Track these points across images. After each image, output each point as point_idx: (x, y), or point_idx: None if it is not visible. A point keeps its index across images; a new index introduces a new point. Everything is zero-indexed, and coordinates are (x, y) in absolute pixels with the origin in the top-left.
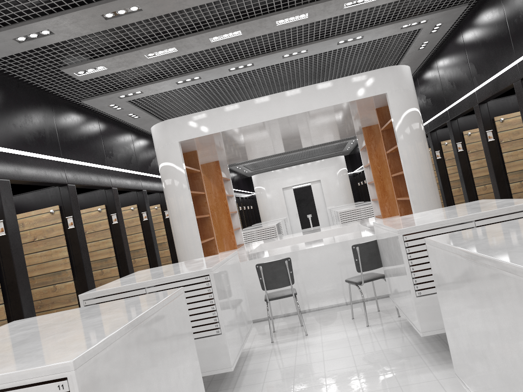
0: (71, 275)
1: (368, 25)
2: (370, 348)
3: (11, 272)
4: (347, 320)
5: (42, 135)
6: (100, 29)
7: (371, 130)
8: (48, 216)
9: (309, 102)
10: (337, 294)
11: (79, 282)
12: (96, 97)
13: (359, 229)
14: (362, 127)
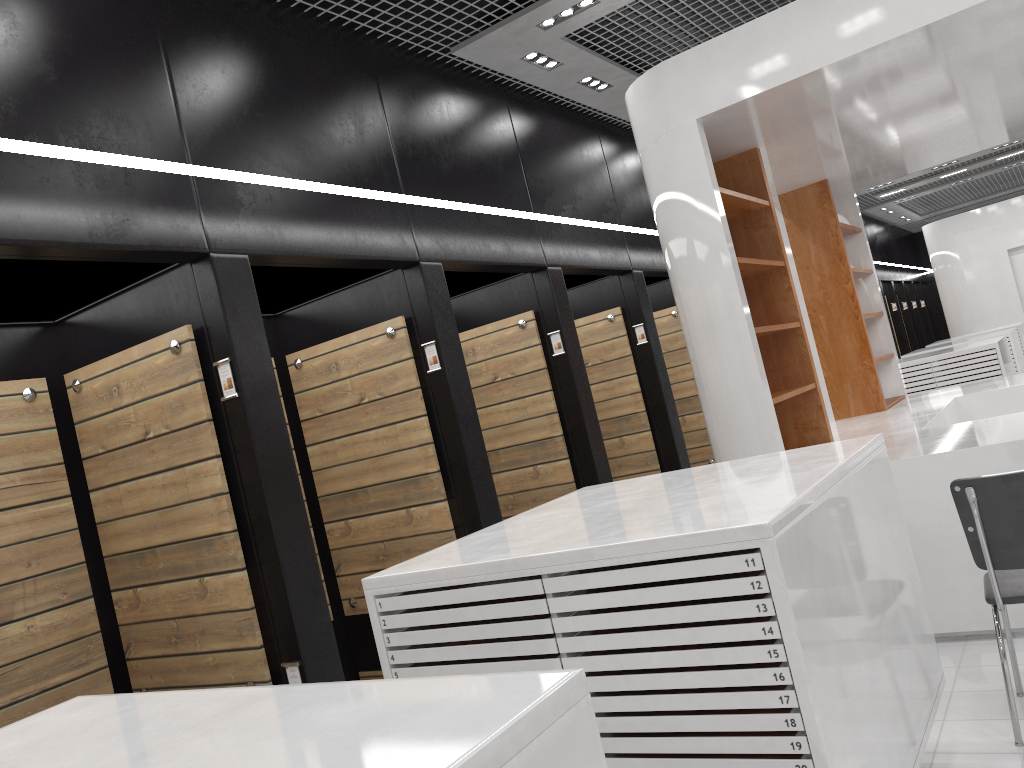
0: (440, 487)
1: None
2: None
3: (256, 490)
4: None
5: (344, 141)
6: None
7: None
8: (384, 344)
9: None
10: None
11: (460, 505)
12: (482, 35)
13: None
14: None
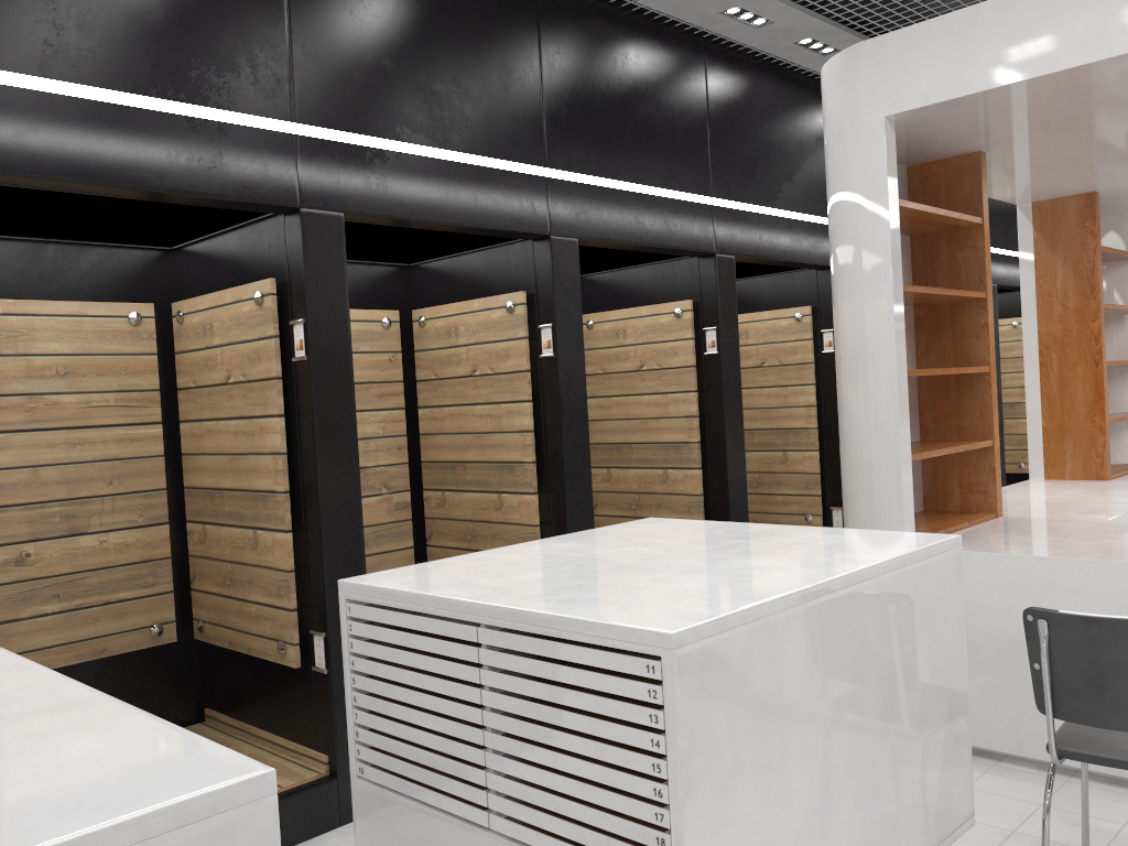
0: (532, 479)
1: None
2: None
3: (310, 457)
4: None
5: (483, 96)
6: None
7: None
8: (502, 318)
9: None
10: None
11: (550, 501)
12: None
13: None
14: None
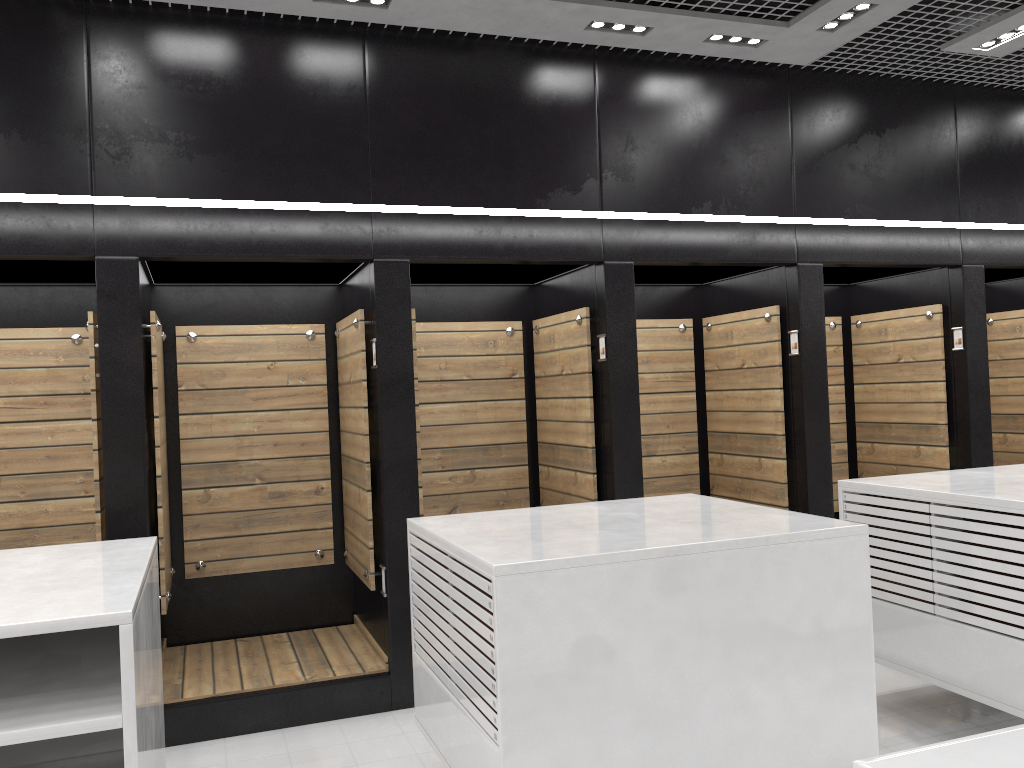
0: (944, 436)
1: None
2: None
3: (799, 414)
4: None
5: (914, 175)
6: None
7: None
8: (922, 322)
9: None
10: None
11: (958, 452)
12: None
13: None
14: None
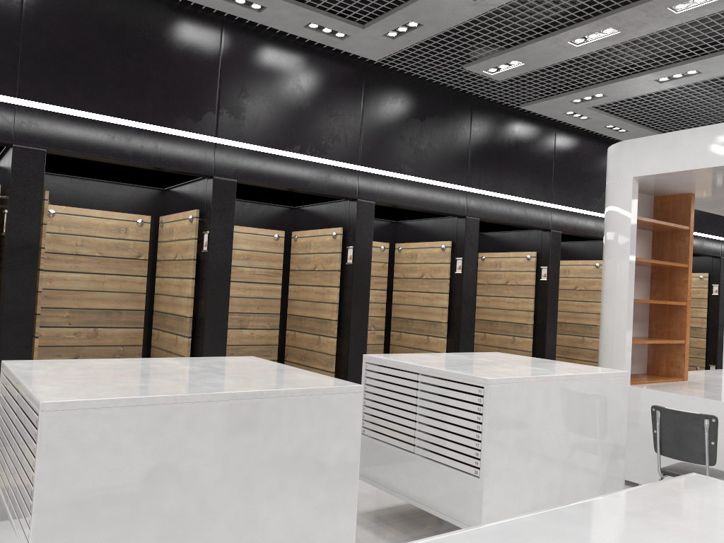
0: (444, 330)
1: None
2: None
3: (348, 306)
4: None
5: (441, 151)
6: (475, 13)
7: None
8: (439, 252)
9: None
10: None
11: (452, 342)
12: (537, 102)
13: None
14: None
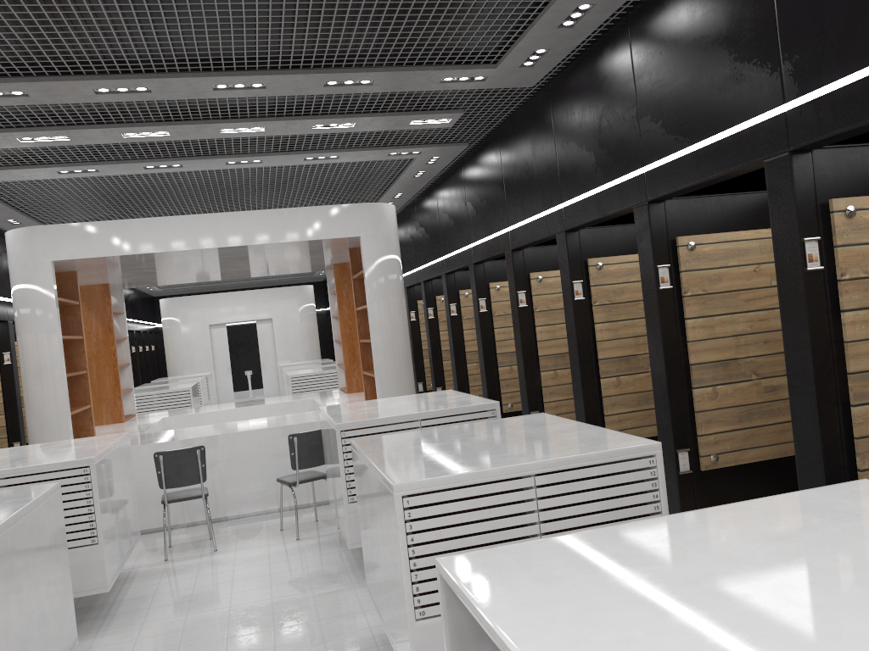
0: None
1: (346, 146)
2: (293, 566)
3: None
4: (273, 532)
5: None
6: None
7: (345, 270)
8: None
9: (257, 232)
10: (267, 497)
11: None
12: None
13: (314, 406)
14: (334, 263)
